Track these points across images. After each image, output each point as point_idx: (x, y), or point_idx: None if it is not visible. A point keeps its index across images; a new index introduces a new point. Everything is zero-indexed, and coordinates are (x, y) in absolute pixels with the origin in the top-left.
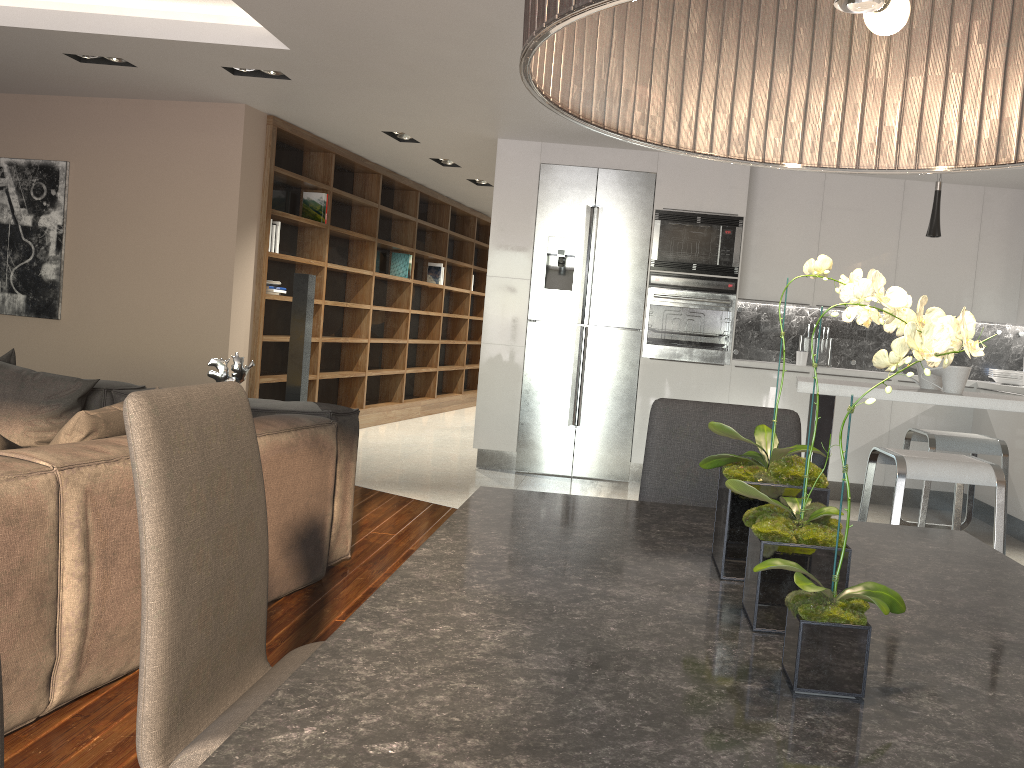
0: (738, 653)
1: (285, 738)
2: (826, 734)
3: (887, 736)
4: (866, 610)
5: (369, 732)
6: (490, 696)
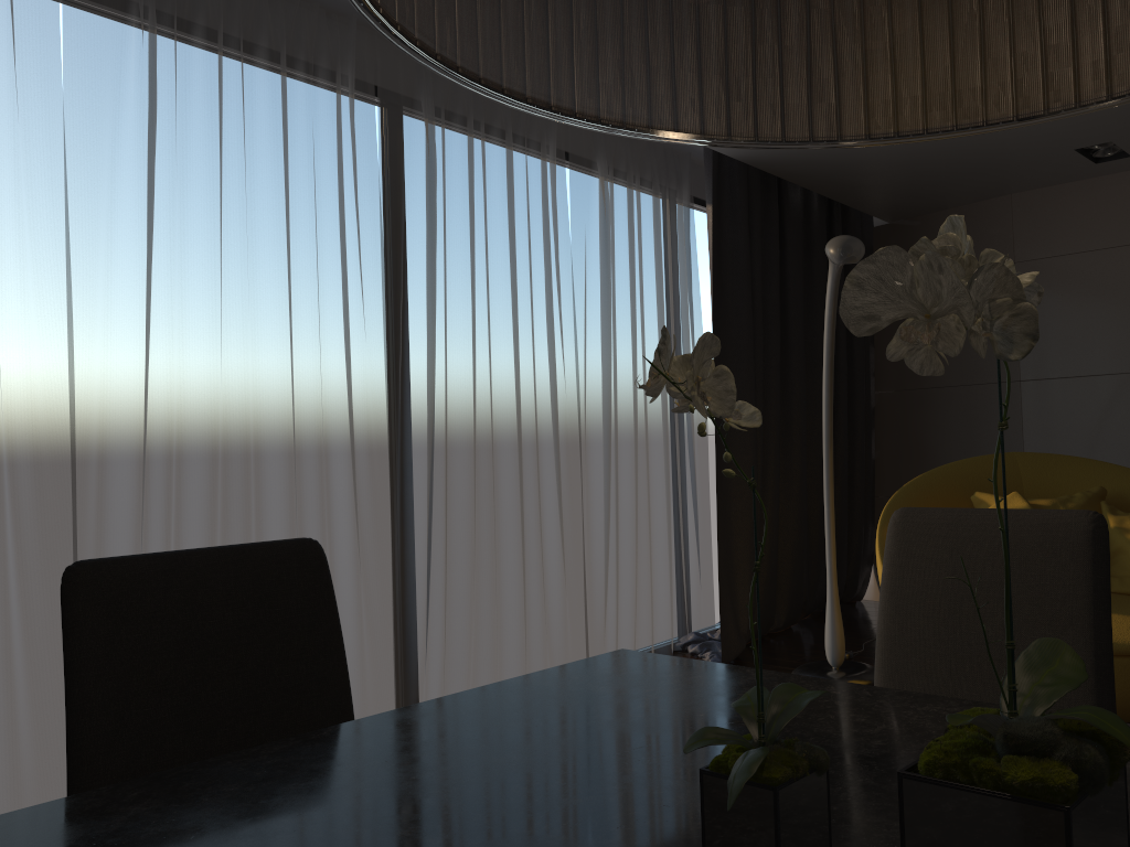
0: (890, 846)
1: (829, 688)
2: (661, 816)
3: (623, 841)
4: (729, 768)
5: (820, 701)
6: (852, 731)
